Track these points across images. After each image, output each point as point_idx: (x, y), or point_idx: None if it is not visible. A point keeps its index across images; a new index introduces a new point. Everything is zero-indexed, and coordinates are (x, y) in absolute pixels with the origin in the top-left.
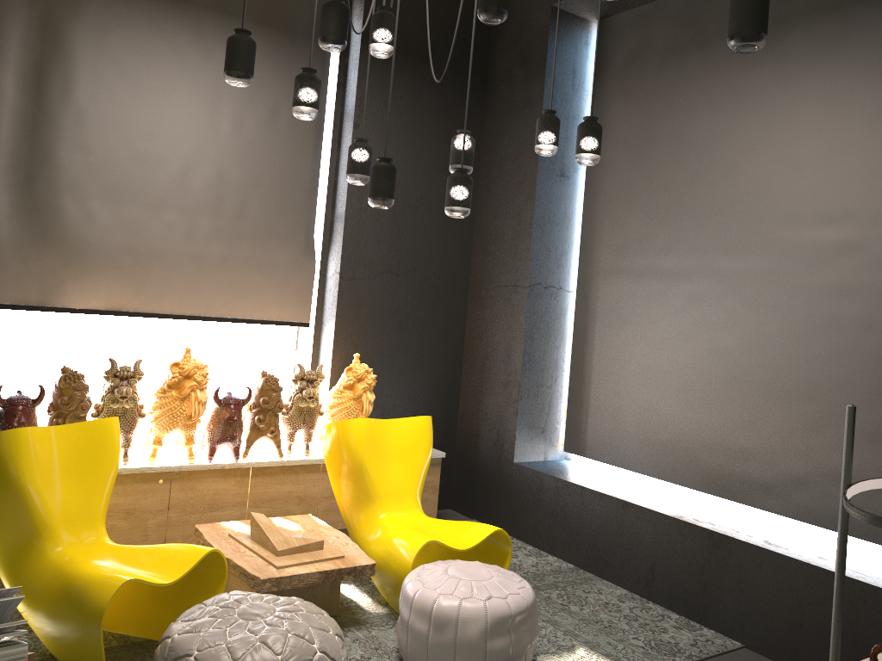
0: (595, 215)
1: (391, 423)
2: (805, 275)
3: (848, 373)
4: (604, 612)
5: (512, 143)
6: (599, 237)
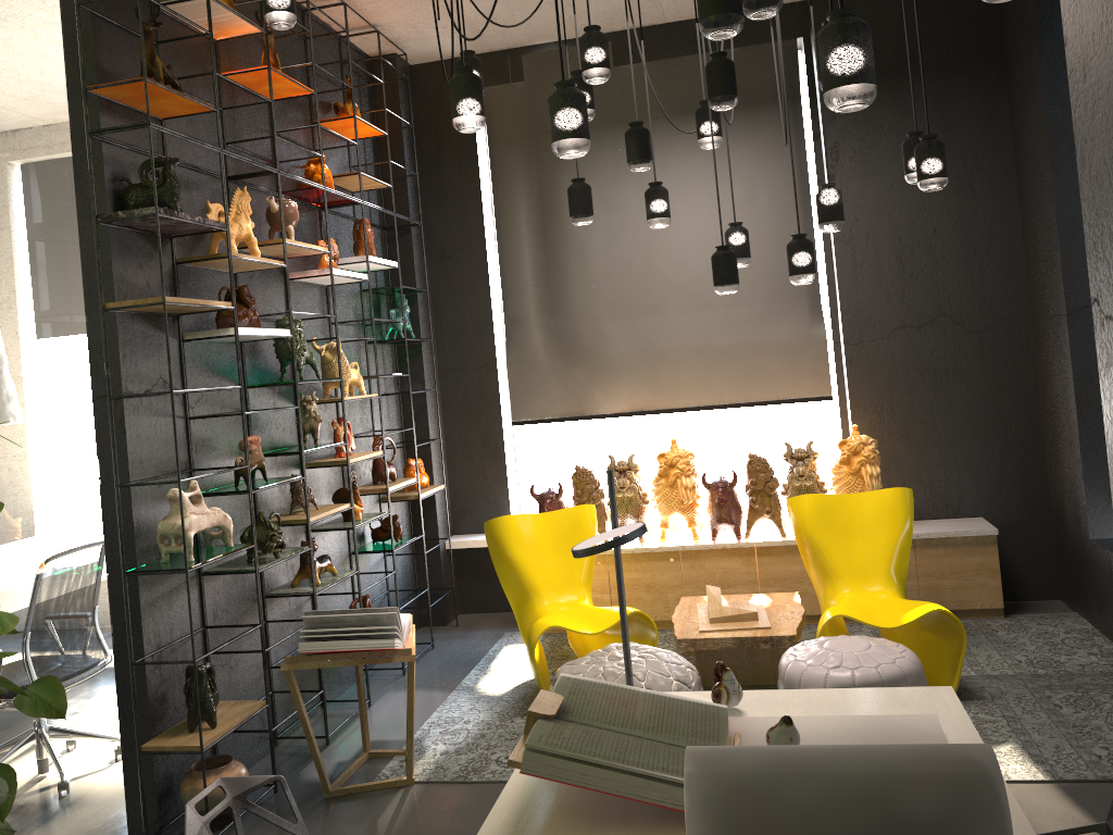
0: None
1: (854, 498)
2: None
3: None
4: (1104, 719)
5: (1030, 134)
6: None
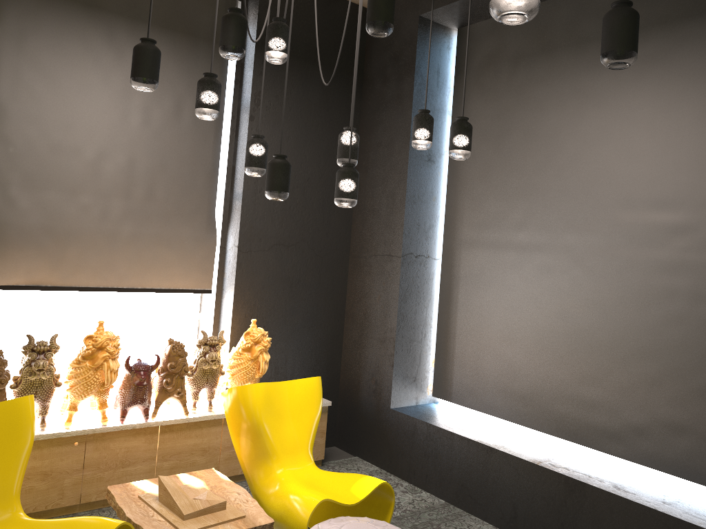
0: (457, 194)
1: (285, 385)
2: (643, 252)
3: (682, 338)
4: None
5: (386, 132)
6: (461, 213)
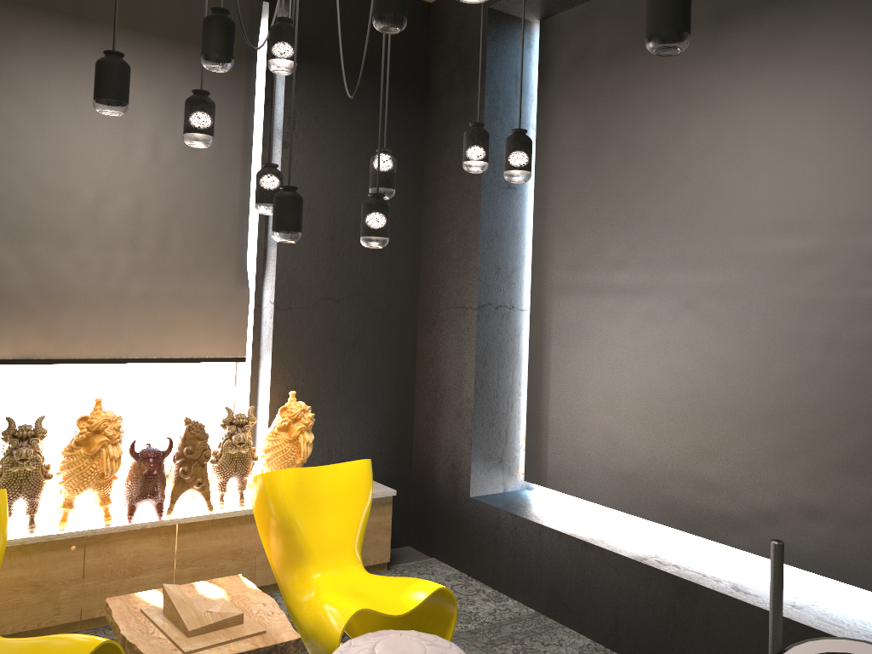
0: (546, 228)
1: (325, 470)
2: (765, 290)
3: (816, 397)
4: None
5: (455, 155)
6: (550, 252)
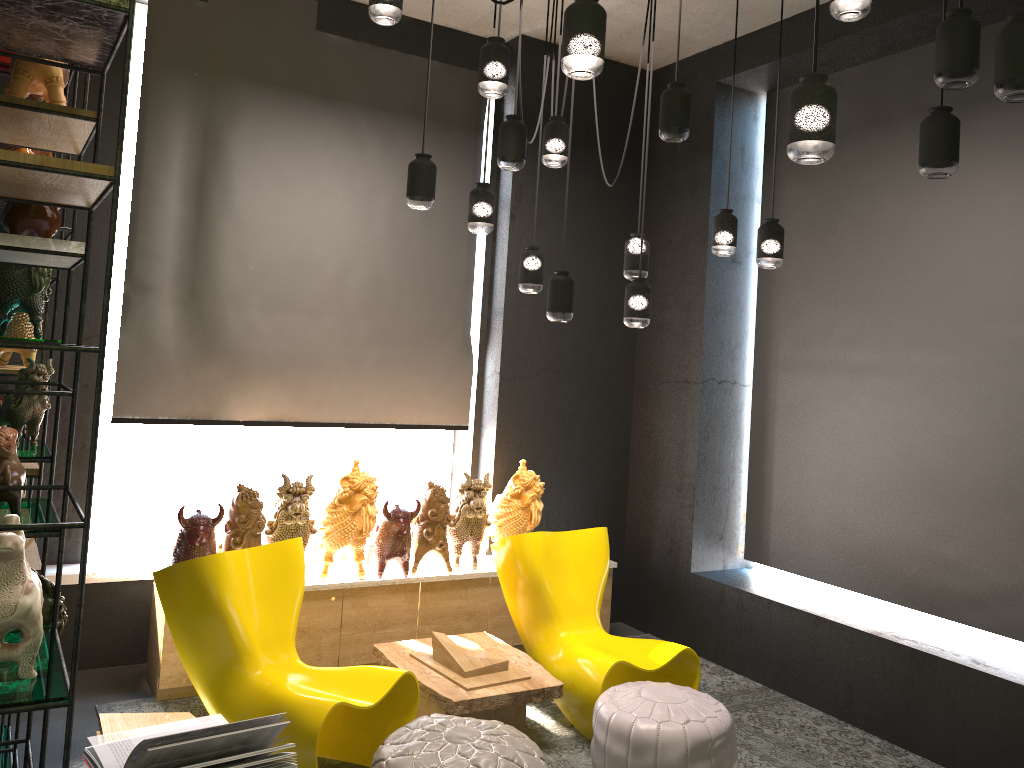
0: (771, 303)
1: (566, 536)
2: (1007, 374)
3: None
4: (800, 735)
5: (678, 227)
6: (775, 328)
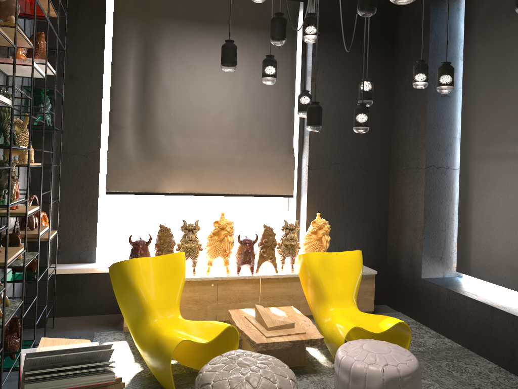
0: (469, 119)
1: (336, 255)
2: None
3: None
4: (476, 378)
5: (411, 78)
6: (472, 134)
